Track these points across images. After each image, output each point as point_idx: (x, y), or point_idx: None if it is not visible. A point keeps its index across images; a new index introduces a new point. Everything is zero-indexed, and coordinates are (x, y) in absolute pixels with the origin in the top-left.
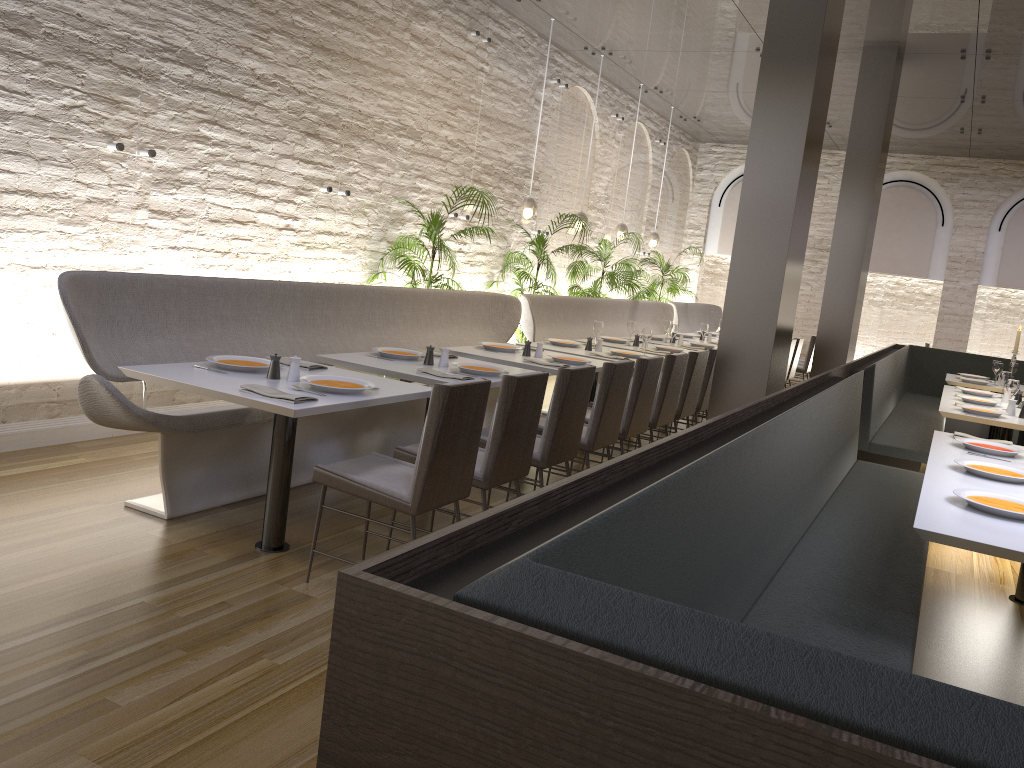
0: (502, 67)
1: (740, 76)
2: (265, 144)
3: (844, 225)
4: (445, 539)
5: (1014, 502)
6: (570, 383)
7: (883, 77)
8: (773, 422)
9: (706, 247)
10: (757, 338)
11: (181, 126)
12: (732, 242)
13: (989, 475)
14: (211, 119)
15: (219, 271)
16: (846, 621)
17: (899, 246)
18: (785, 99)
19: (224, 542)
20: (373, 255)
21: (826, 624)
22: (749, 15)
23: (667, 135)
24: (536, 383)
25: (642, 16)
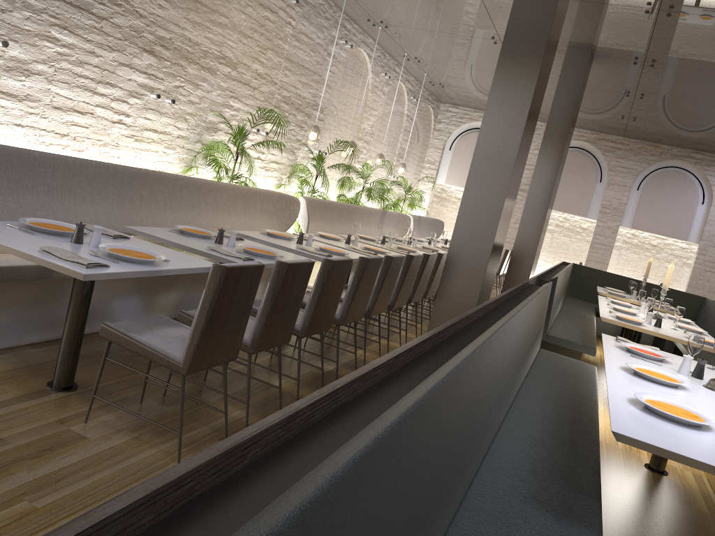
0: (305, 24)
1: (477, 57)
2: (107, 52)
3: (540, 173)
4: (146, 500)
5: (680, 407)
6: (331, 271)
7: (579, 69)
8: (502, 328)
9: (437, 178)
10: (478, 249)
11: (34, 25)
12: (456, 176)
13: (653, 379)
14: (62, 24)
15: (57, 149)
16: (547, 506)
17: (570, 193)
18: (519, 68)
19: (19, 379)
20: (189, 152)
21: (531, 509)
22: (491, 10)
23: (419, 94)
24: (303, 269)
25: (413, 0)
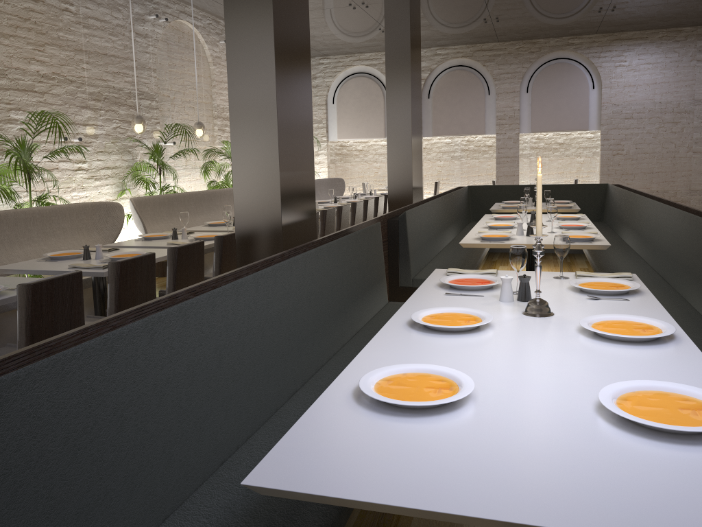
0: (90, 6)
1: None
2: None
3: (393, 101)
4: None
5: (435, 375)
6: (35, 298)
7: None
8: (46, 362)
9: (329, 135)
10: (267, 211)
11: None
12: (347, 129)
13: (440, 328)
14: None
15: None
16: None
17: (462, 114)
18: None
19: None
20: None
21: None
22: None
23: None
24: None
25: None
